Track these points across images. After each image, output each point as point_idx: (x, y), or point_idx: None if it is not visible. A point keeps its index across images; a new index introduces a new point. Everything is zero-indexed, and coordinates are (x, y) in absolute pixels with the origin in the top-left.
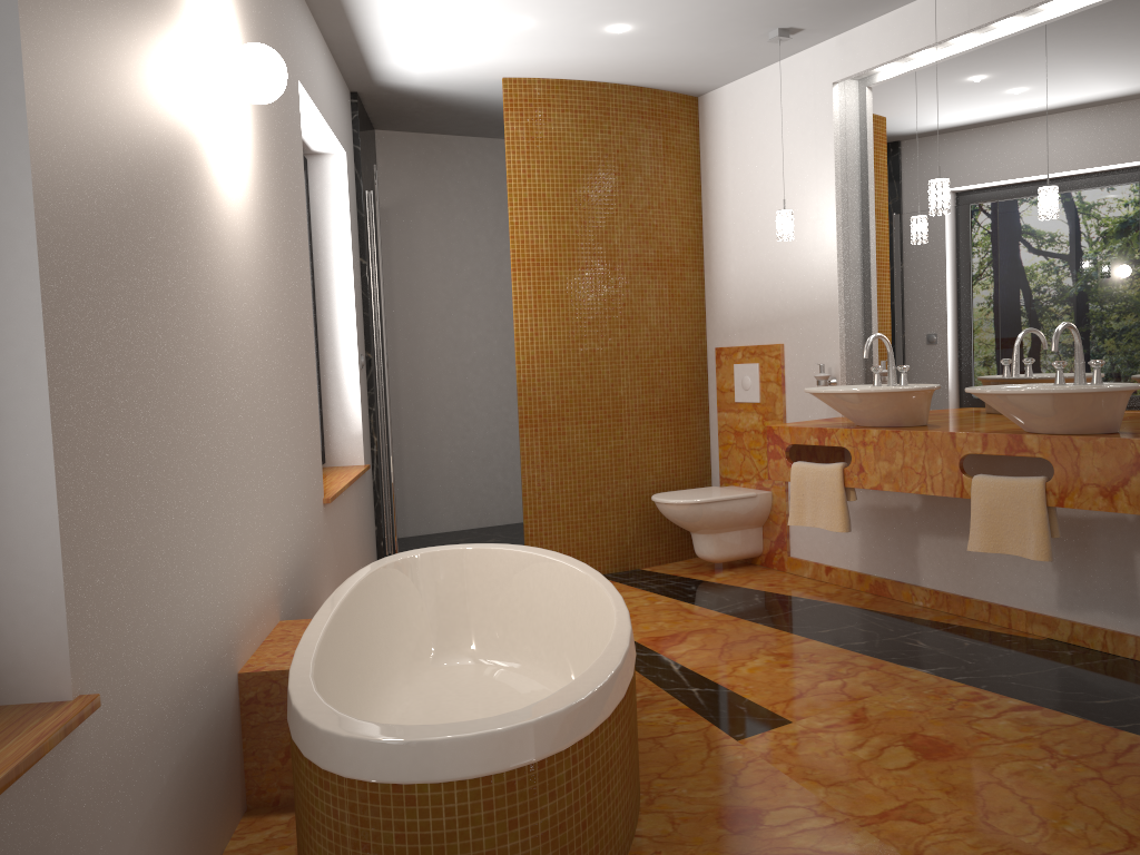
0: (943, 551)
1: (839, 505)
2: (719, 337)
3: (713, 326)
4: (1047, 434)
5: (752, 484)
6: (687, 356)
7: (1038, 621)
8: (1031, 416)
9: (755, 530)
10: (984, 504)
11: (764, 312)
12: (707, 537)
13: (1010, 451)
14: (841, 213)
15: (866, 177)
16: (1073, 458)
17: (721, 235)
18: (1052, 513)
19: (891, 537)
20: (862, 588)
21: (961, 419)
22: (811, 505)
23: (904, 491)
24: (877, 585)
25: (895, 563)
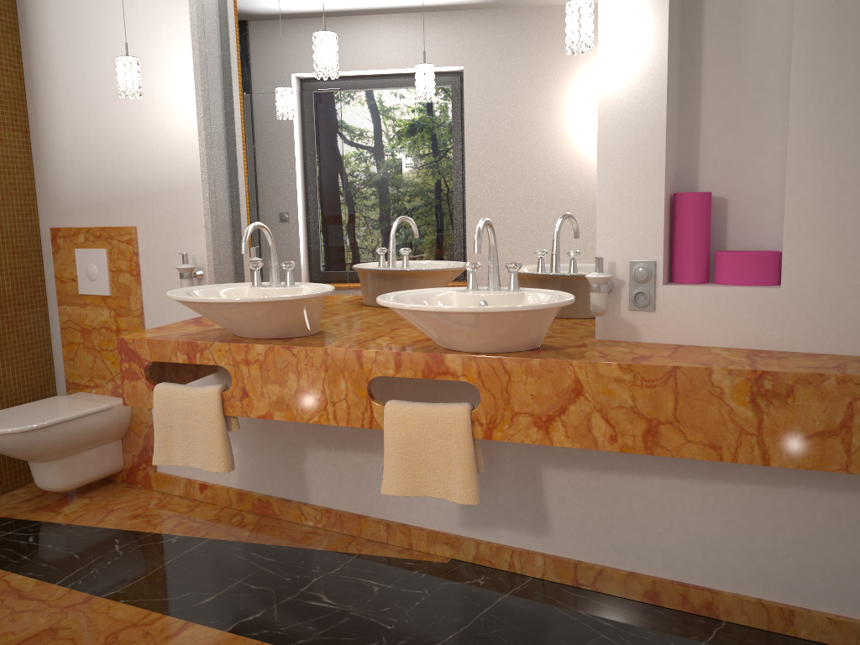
0: (334, 466)
1: (220, 439)
2: (55, 215)
3: (46, 202)
4: (471, 353)
5: (106, 391)
6: (12, 238)
7: (441, 541)
8: (459, 335)
9: (113, 444)
10: (401, 438)
11: (110, 187)
12: (50, 465)
13: (429, 373)
14: (200, 72)
15: (228, 32)
16: (504, 382)
17: (50, 89)
18: (477, 445)
19: (274, 450)
20: (243, 507)
21: (347, 317)
22: (182, 440)
23: (300, 420)
24: (261, 503)
25: (280, 479)
